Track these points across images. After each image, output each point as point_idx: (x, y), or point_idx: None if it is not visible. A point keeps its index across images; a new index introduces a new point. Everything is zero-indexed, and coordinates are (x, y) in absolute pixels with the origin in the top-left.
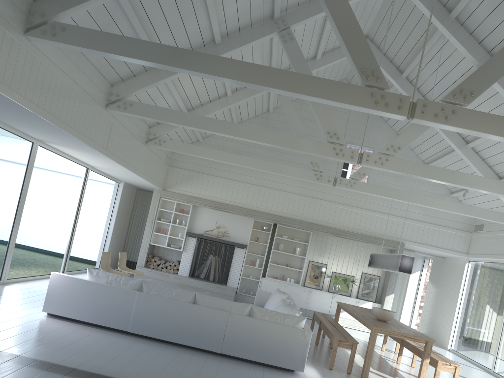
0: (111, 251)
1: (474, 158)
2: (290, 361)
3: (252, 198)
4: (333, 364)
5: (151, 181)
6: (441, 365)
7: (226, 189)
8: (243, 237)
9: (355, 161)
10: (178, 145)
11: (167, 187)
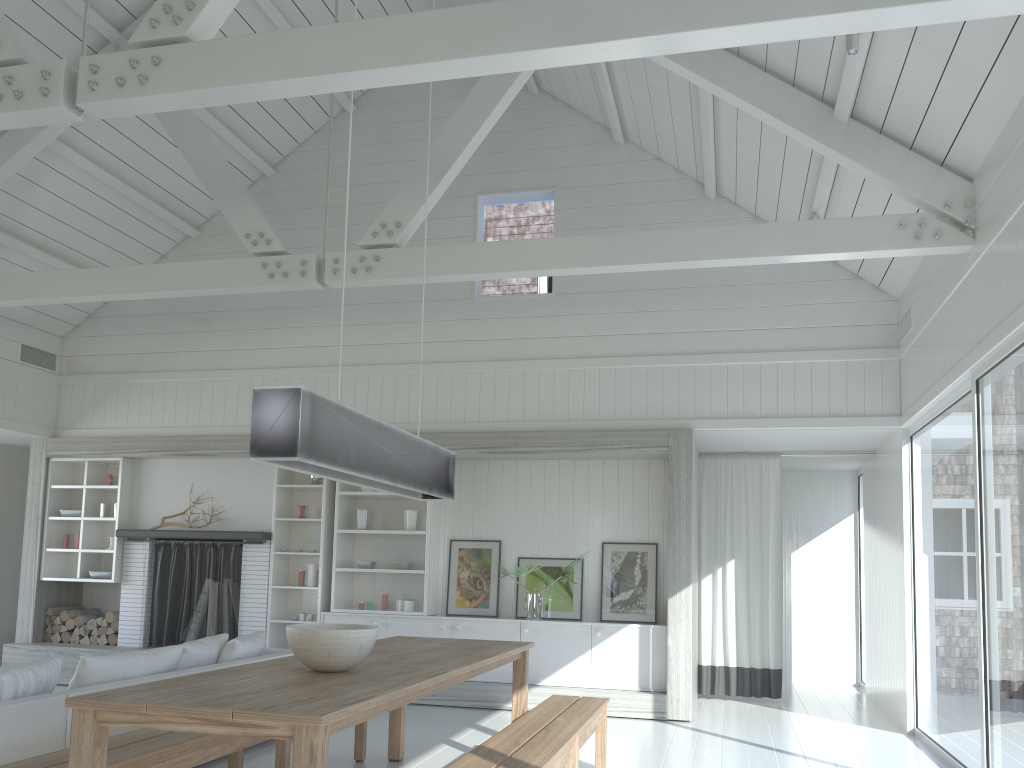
0: None
1: (731, 71)
2: None
3: None
4: None
5: None
6: None
7: (198, 398)
8: (261, 515)
9: (56, 103)
10: None
11: (64, 428)
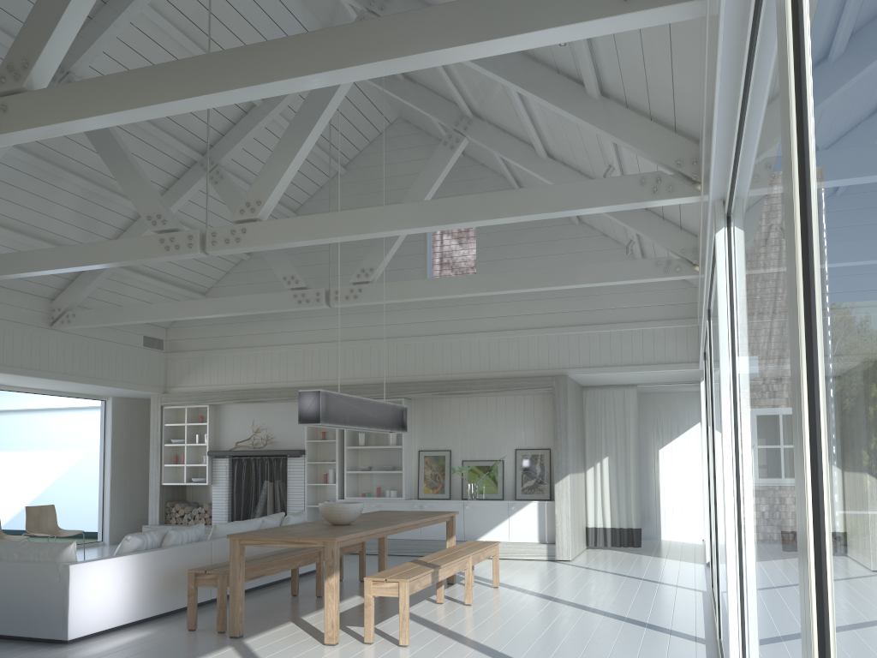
0: (123, 510)
1: (560, 174)
2: (46, 624)
3: (295, 367)
4: (192, 620)
5: (107, 384)
6: (371, 585)
7: (254, 365)
8: (298, 438)
9: (196, 251)
10: (92, 315)
11: (170, 387)
